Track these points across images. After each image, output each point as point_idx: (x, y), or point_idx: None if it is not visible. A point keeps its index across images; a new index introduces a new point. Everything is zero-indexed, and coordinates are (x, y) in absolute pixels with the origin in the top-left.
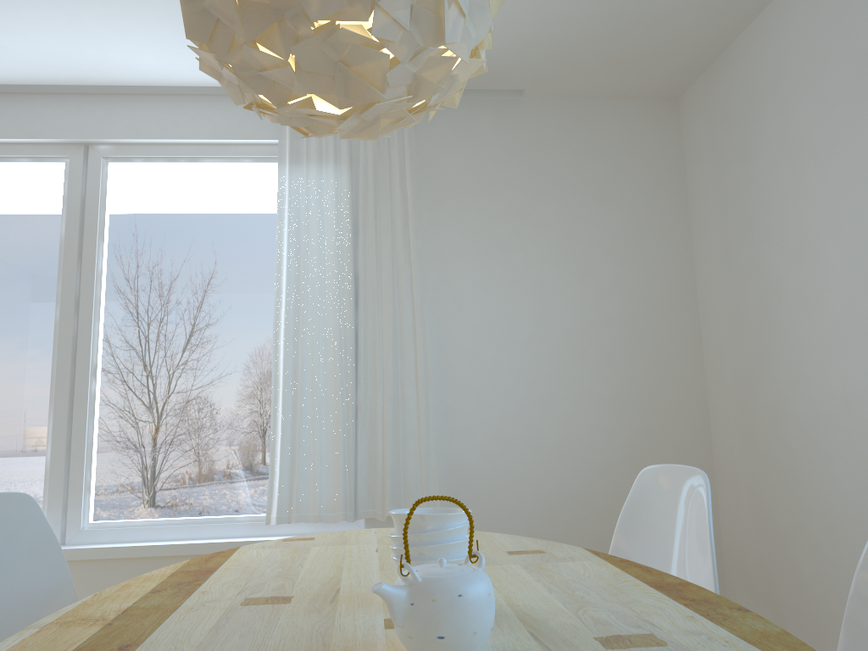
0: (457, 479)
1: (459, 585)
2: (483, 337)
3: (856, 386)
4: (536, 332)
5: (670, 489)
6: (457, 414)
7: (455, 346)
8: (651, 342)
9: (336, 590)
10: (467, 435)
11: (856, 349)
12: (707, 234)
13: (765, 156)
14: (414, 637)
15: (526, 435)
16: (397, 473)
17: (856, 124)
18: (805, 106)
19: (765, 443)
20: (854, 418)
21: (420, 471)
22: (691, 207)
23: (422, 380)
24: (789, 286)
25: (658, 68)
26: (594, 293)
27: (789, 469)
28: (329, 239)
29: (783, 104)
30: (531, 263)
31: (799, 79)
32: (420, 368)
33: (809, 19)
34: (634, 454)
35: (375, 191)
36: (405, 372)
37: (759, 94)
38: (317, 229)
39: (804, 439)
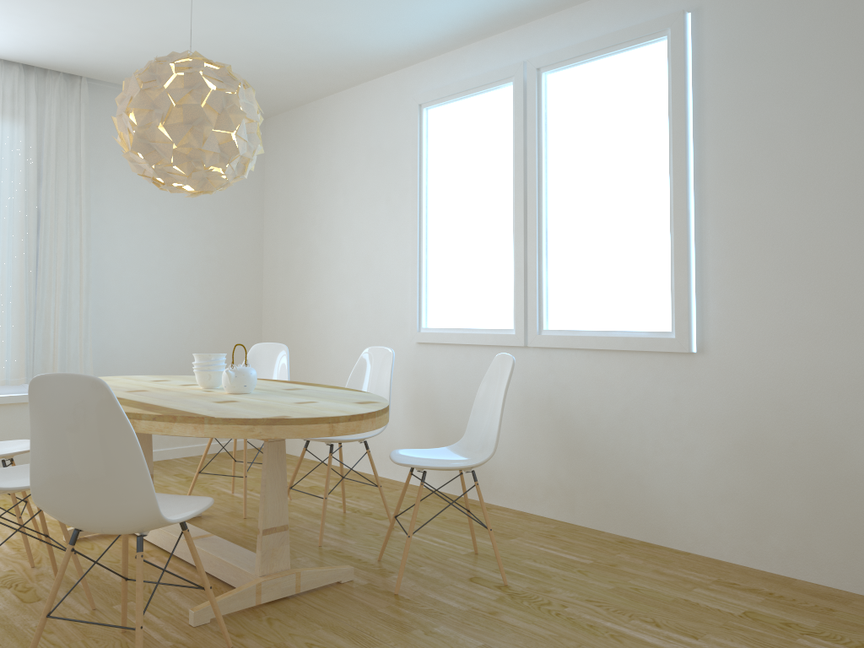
0: (103, 356)
1: (250, 370)
2: (127, 263)
3: (347, 308)
4: (163, 262)
5: (268, 354)
6: (105, 314)
7: (107, 267)
8: (234, 273)
9: (159, 388)
10: (112, 327)
11: (350, 290)
12: (275, 211)
13: (318, 178)
14: (236, 386)
15: (152, 328)
16: (64, 352)
17: (365, 181)
18: (342, 161)
19: (296, 336)
20: (344, 323)
21: (80, 351)
22: (266, 191)
23: (85, 289)
24: (321, 253)
25: (261, 104)
26: (202, 240)
27: (308, 349)
28: (18, 182)
29: (331, 154)
30: (164, 215)
31: (341, 145)
32: (84, 281)
33: (350, 116)
34: (217, 342)
35: (56, 151)
36: (72, 283)
37: (318, 142)
38: (9, 173)
39: (318, 333)
